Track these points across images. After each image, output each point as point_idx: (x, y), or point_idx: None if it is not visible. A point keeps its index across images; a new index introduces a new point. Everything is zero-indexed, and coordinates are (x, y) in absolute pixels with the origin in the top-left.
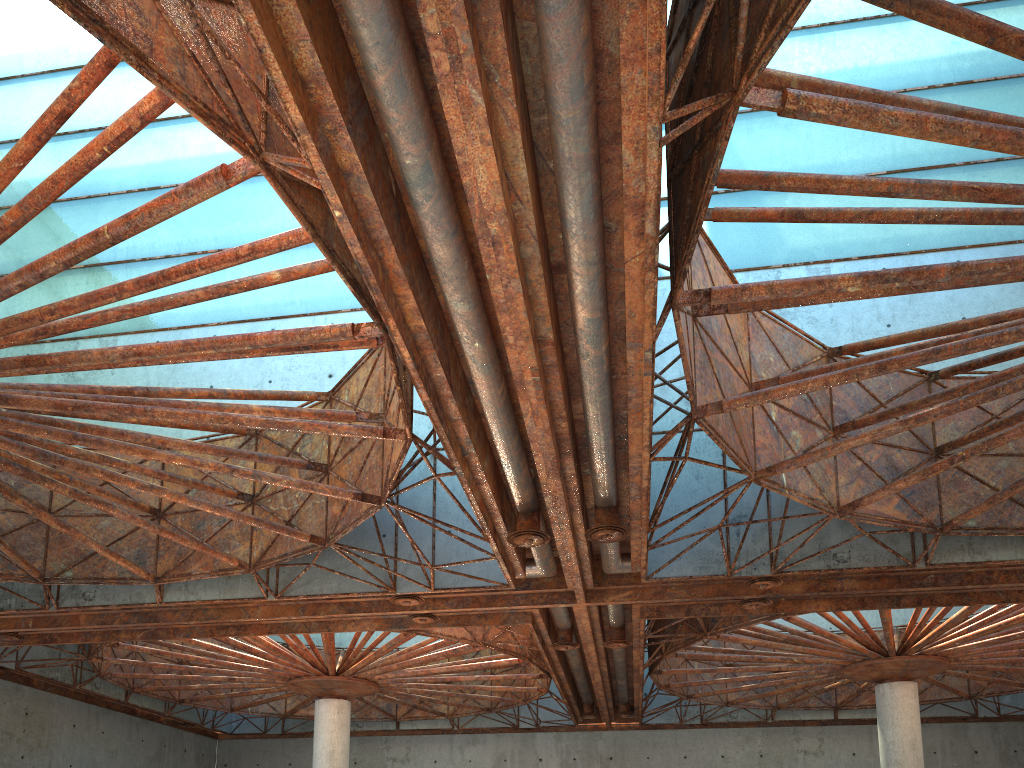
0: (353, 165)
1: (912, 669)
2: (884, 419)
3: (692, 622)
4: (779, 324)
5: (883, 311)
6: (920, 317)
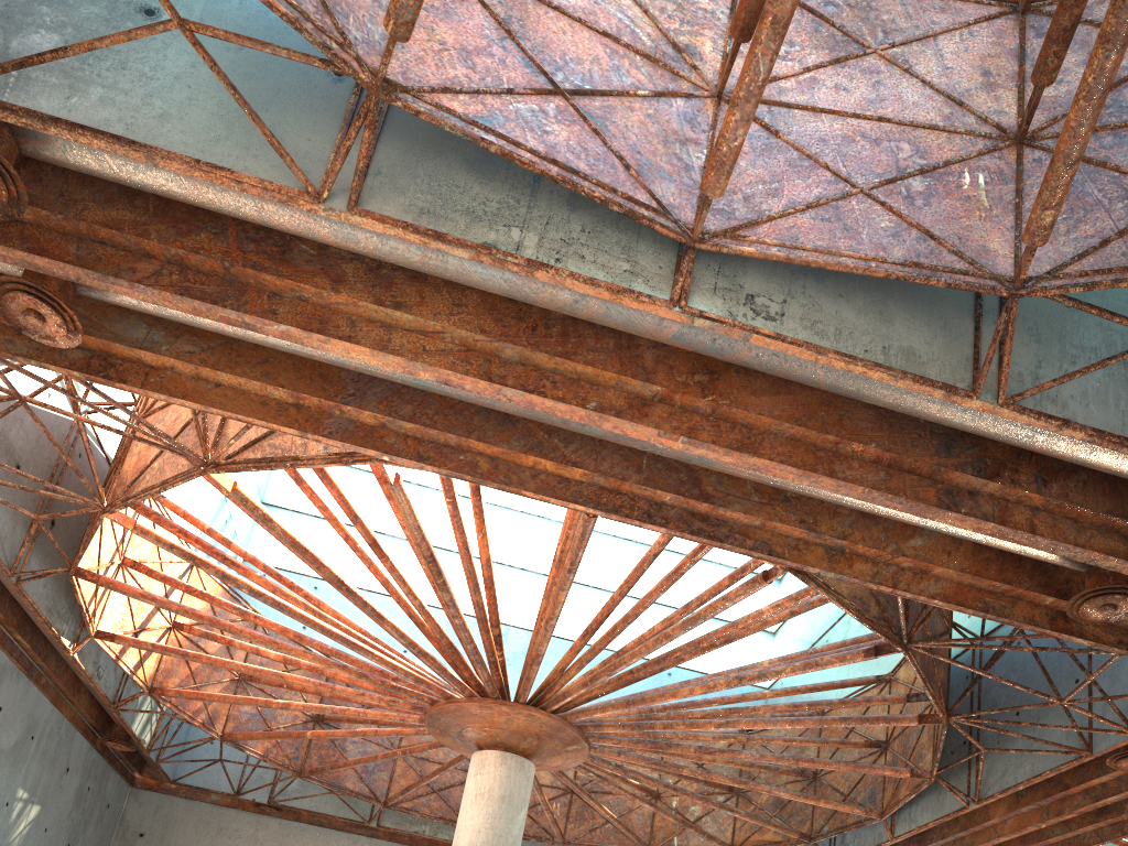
0: (375, 417)
1: None
2: None
3: None
4: None
5: None
6: None
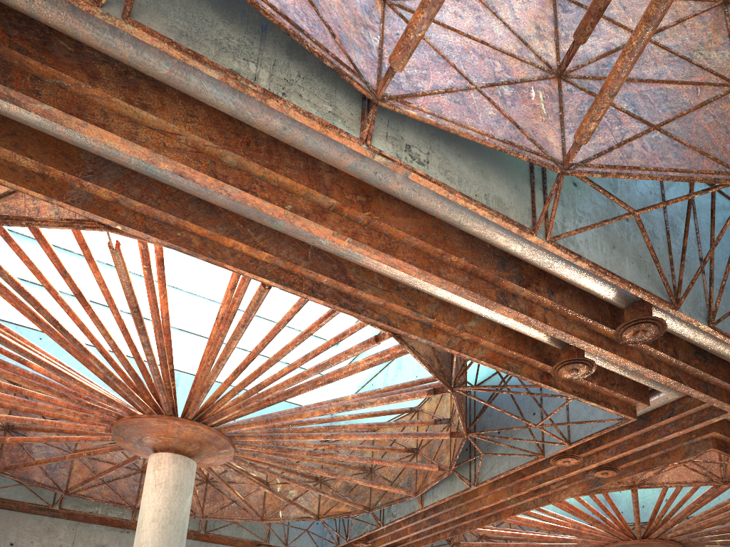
0: (110, 194)
1: None
2: None
3: None
4: None
5: None
6: None
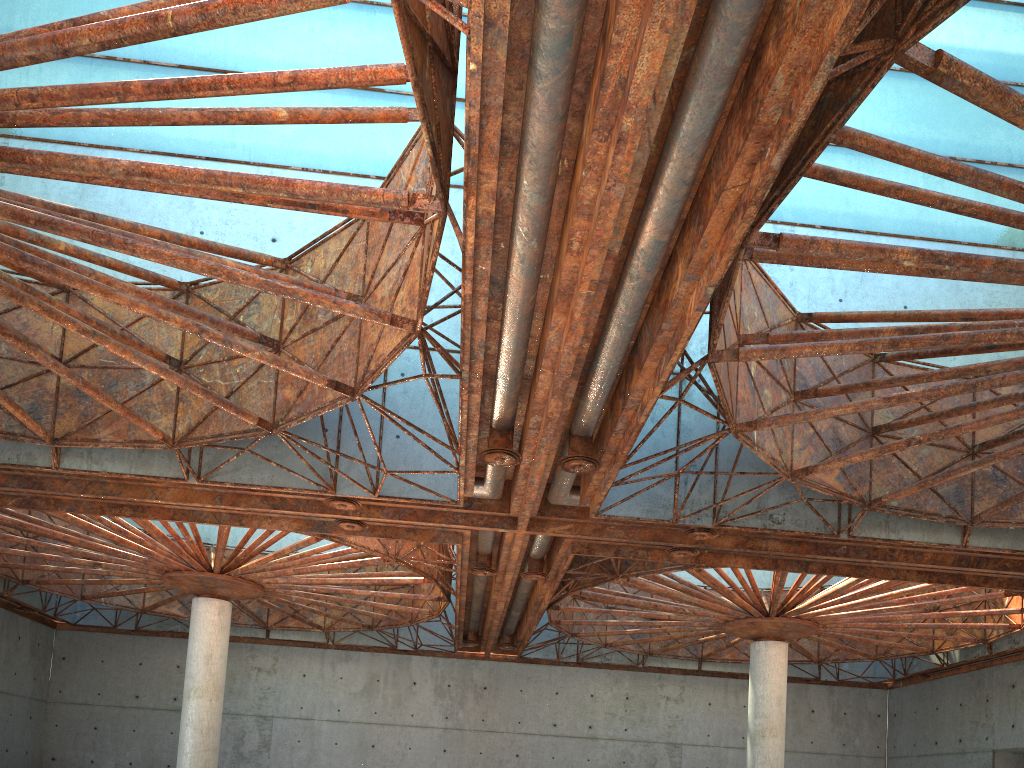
0: (500, 15)
1: (787, 631)
2: (847, 392)
3: (603, 563)
4: (764, 280)
5: (837, 285)
6: (868, 298)
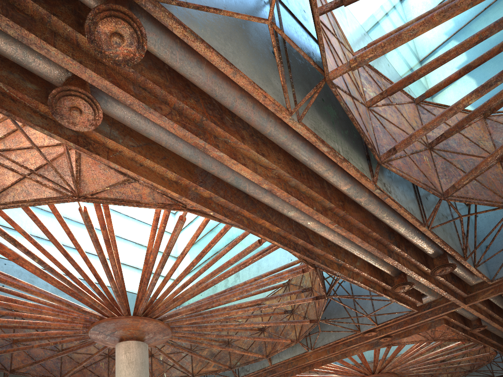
0: (210, 194)
1: None
2: None
3: None
4: None
5: None
6: None
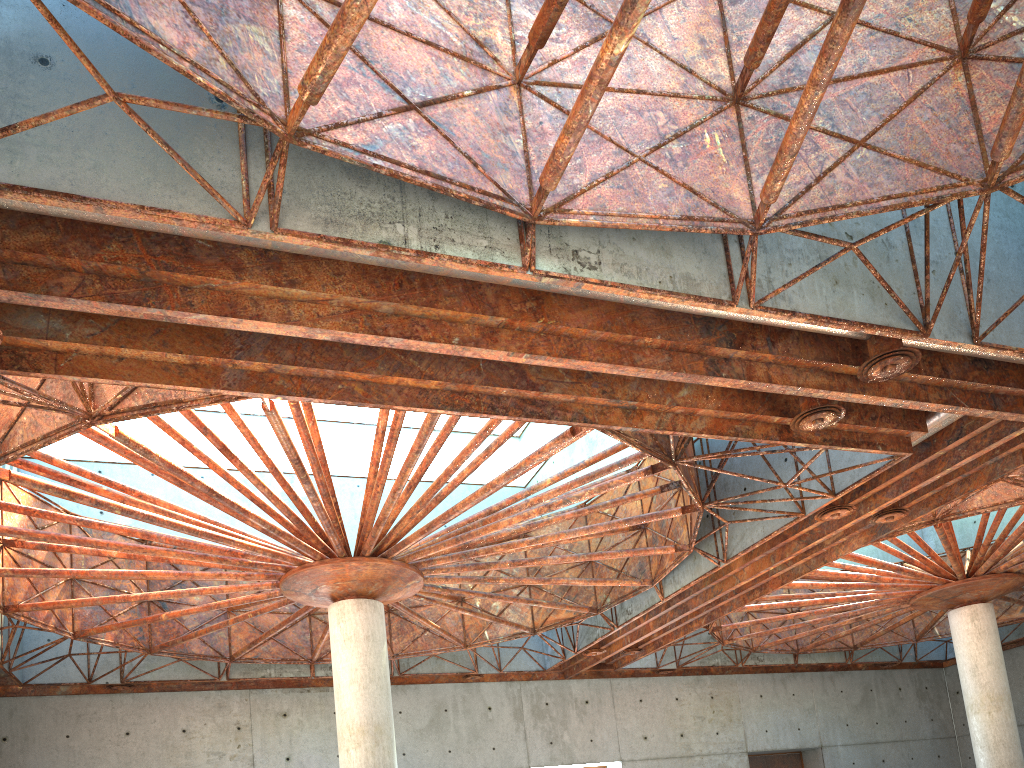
0: (264, 366)
1: None
2: None
3: None
4: None
5: None
6: None
